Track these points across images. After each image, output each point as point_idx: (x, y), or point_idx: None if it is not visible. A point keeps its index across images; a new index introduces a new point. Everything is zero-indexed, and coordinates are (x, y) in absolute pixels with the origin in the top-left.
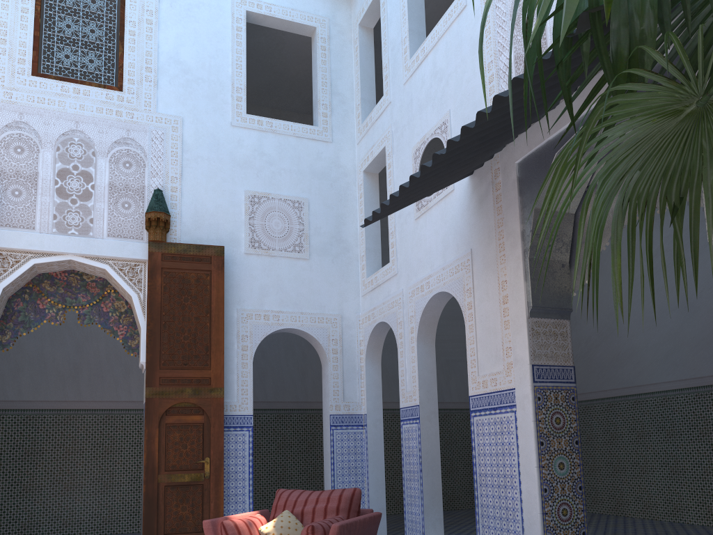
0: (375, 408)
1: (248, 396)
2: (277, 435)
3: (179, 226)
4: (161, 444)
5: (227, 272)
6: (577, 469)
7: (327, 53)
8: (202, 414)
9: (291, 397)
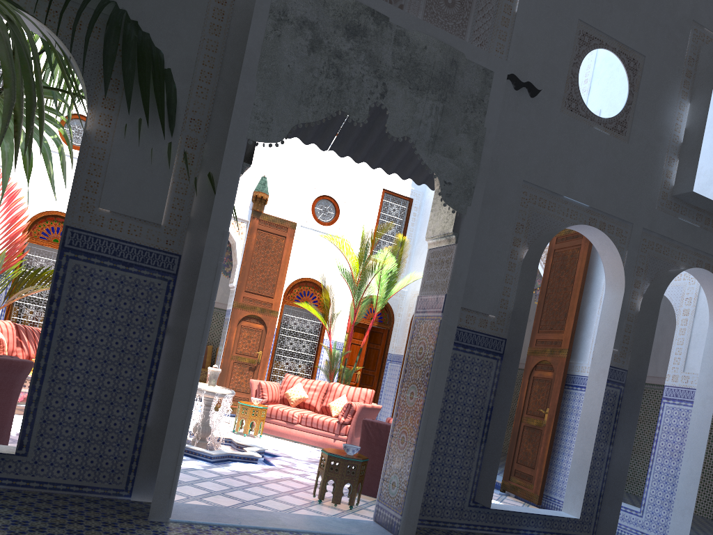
0: (709, 382)
1: None
2: None
3: None
4: (528, 392)
5: None
6: (420, 402)
7: None
8: (553, 371)
9: None
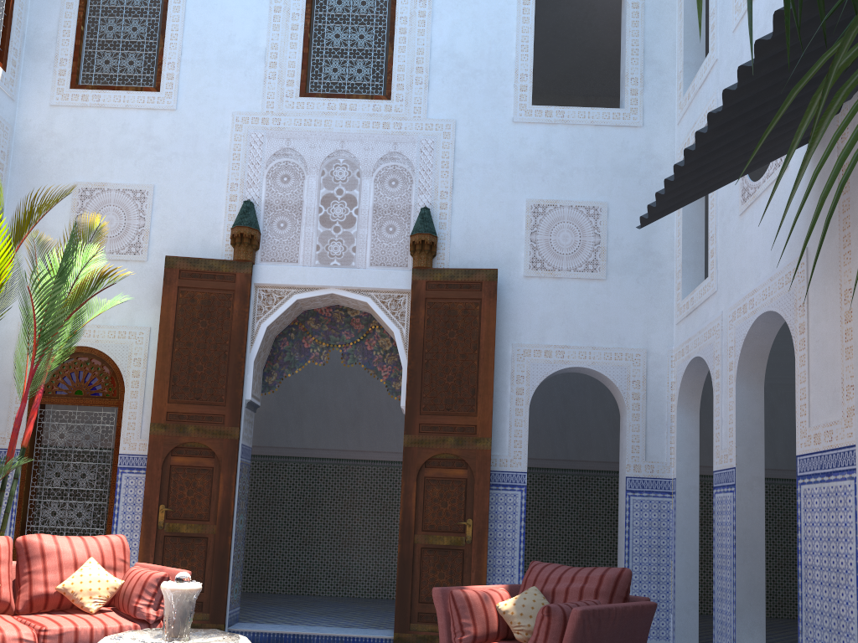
0: (688, 471)
1: (521, 449)
2: (579, 502)
3: (448, 249)
4: (419, 499)
5: (501, 300)
6: None
7: (640, 11)
8: (465, 468)
9: (598, 456)
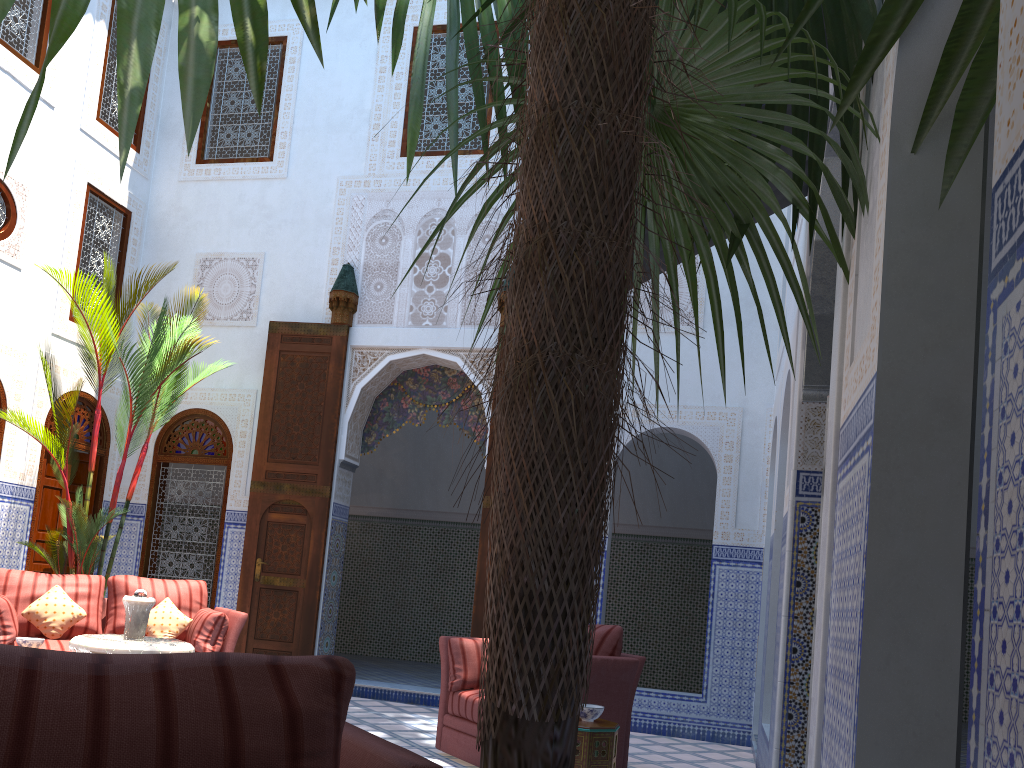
0: None
1: None
2: None
3: None
4: None
5: None
6: None
7: None
8: None
9: None
